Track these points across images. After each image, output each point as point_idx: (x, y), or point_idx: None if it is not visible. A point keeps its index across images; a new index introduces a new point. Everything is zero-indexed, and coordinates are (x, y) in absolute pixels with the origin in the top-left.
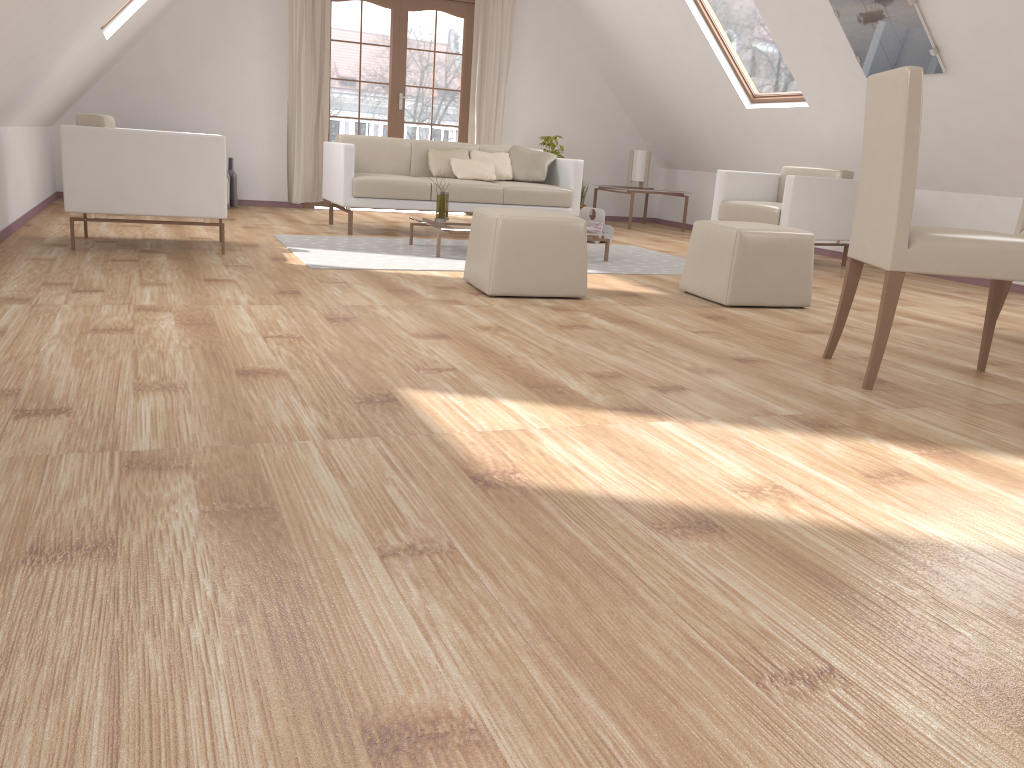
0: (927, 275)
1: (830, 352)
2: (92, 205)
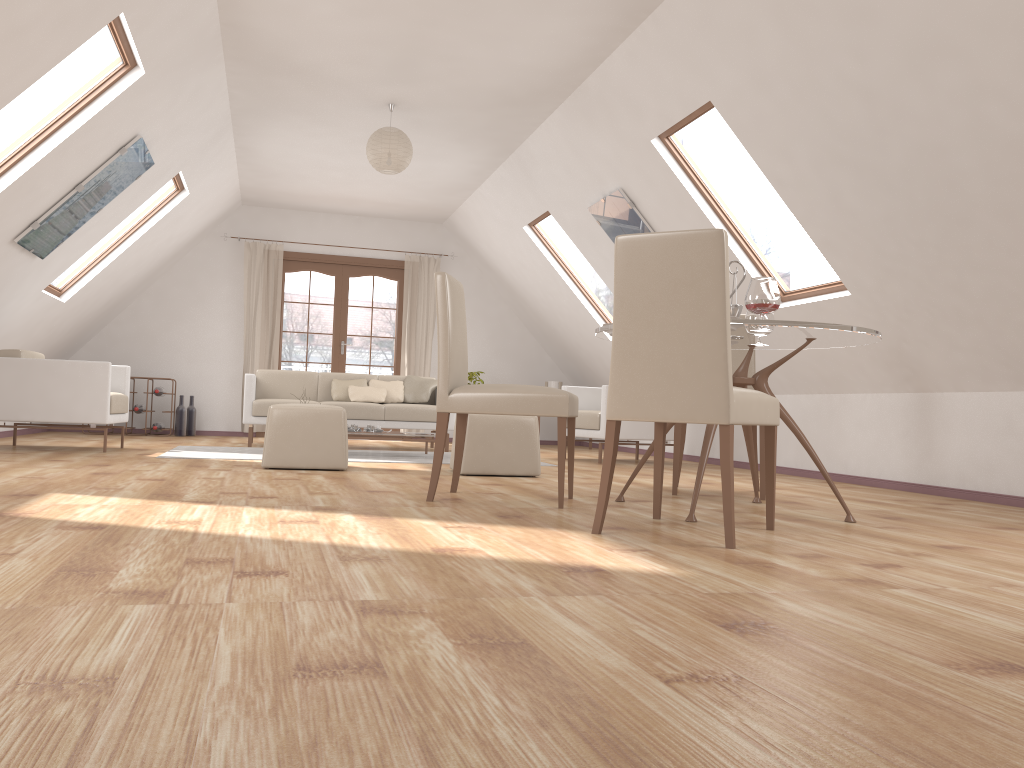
0: (743, 468)
1: (454, 487)
2: (2, 414)
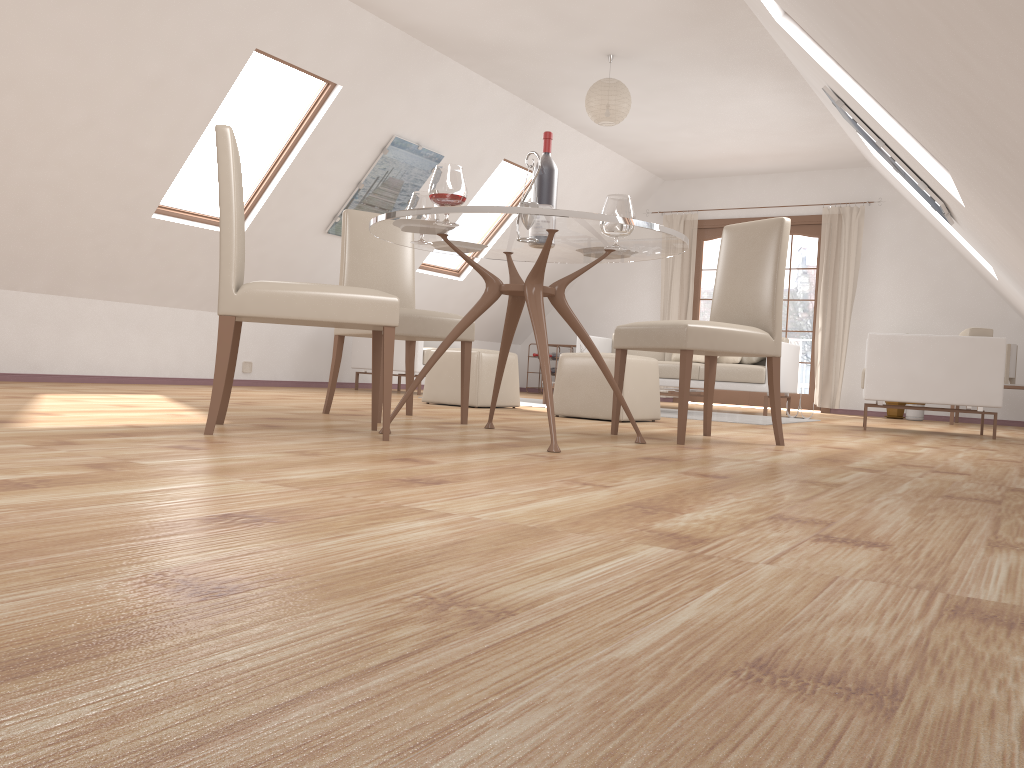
0: None
1: (407, 410)
2: (361, 364)
